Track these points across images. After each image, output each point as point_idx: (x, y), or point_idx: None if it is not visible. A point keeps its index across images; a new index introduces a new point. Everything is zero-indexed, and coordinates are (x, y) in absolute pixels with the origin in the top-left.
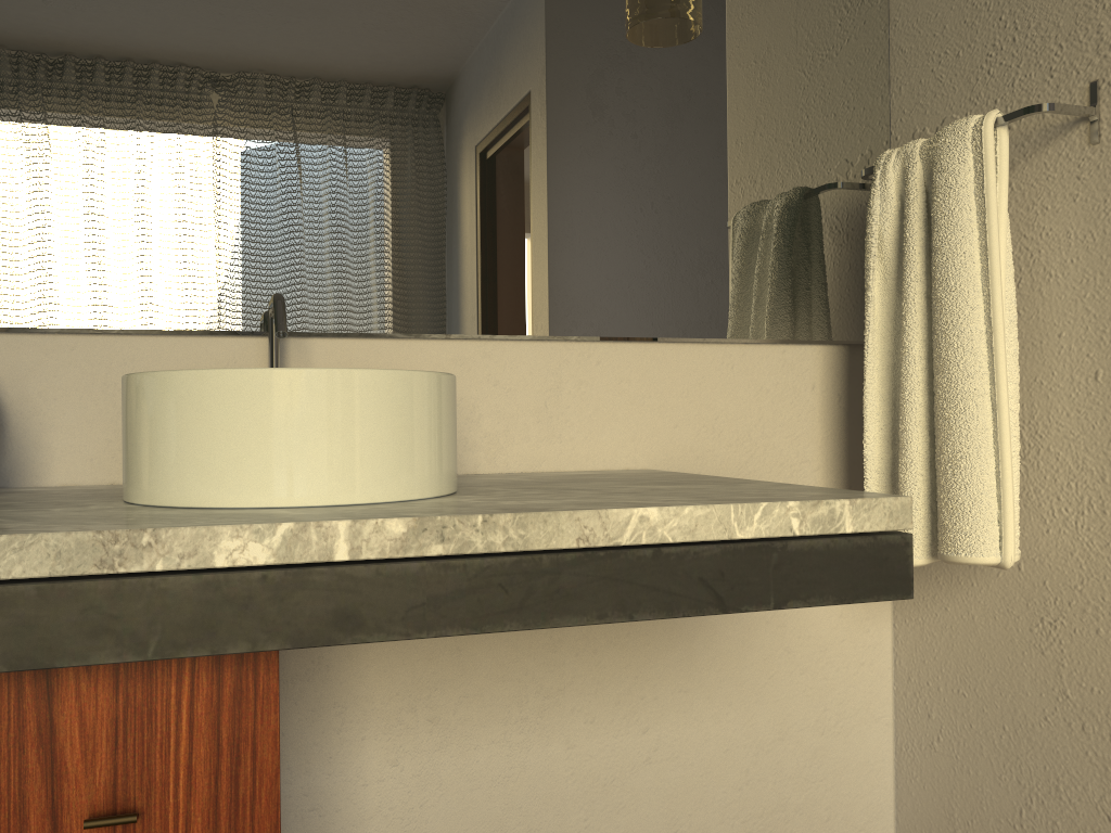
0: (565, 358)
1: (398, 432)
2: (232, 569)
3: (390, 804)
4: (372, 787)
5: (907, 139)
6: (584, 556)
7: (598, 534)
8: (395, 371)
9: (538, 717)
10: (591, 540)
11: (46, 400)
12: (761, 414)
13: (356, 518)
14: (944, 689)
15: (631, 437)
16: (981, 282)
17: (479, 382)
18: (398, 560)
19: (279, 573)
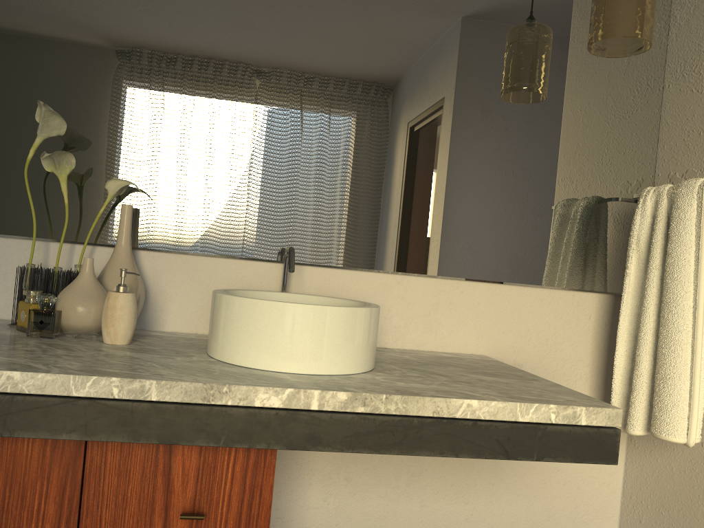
0: (443, 288)
1: (347, 339)
2: (262, 407)
3: (319, 521)
4: (311, 511)
5: (664, 177)
6: (435, 421)
7: (444, 410)
8: (349, 308)
9: (406, 486)
10: (440, 413)
11: (168, 287)
12: (555, 330)
13: (323, 389)
14: (650, 507)
15: (476, 336)
16: (693, 277)
17: (392, 297)
18: (341, 411)
19: (284, 412)
